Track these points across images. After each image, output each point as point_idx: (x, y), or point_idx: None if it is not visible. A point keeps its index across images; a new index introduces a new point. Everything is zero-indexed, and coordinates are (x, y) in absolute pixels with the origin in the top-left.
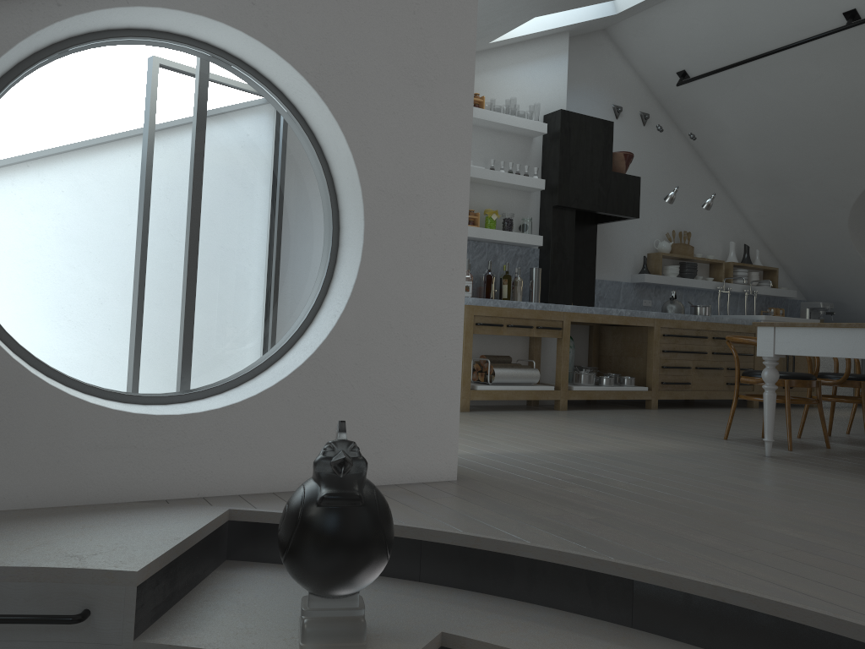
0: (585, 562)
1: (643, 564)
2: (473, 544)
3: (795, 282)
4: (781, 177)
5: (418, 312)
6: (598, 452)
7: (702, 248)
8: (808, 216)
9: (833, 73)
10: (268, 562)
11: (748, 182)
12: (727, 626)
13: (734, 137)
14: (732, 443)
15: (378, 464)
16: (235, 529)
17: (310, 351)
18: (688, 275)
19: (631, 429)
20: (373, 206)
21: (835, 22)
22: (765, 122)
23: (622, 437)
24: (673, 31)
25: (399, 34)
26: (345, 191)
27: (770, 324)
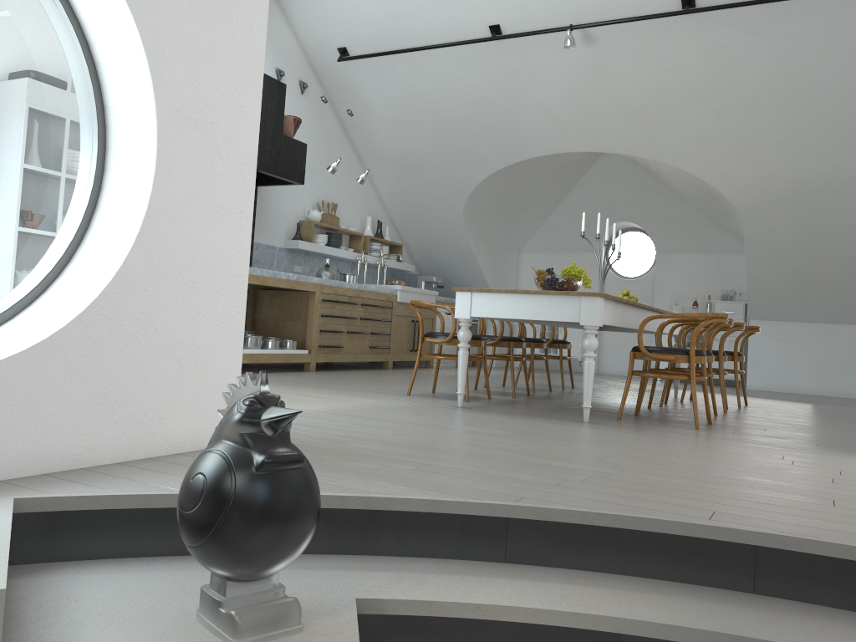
0: (460, 507)
1: (513, 502)
2: (338, 504)
3: (412, 258)
4: (416, 162)
5: (207, 256)
6: (325, 410)
7: (344, 220)
8: (433, 200)
9: (473, 76)
10: (71, 560)
11: (386, 164)
12: (595, 546)
13: (381, 119)
14: (418, 398)
15: (161, 431)
16: (22, 524)
17: (89, 296)
18: (334, 244)
19: (321, 389)
20: (167, 127)
21: (482, 32)
22: (410, 111)
23: (325, 396)
24: (341, 7)
25: None
26: (124, 103)
27: (469, 289)
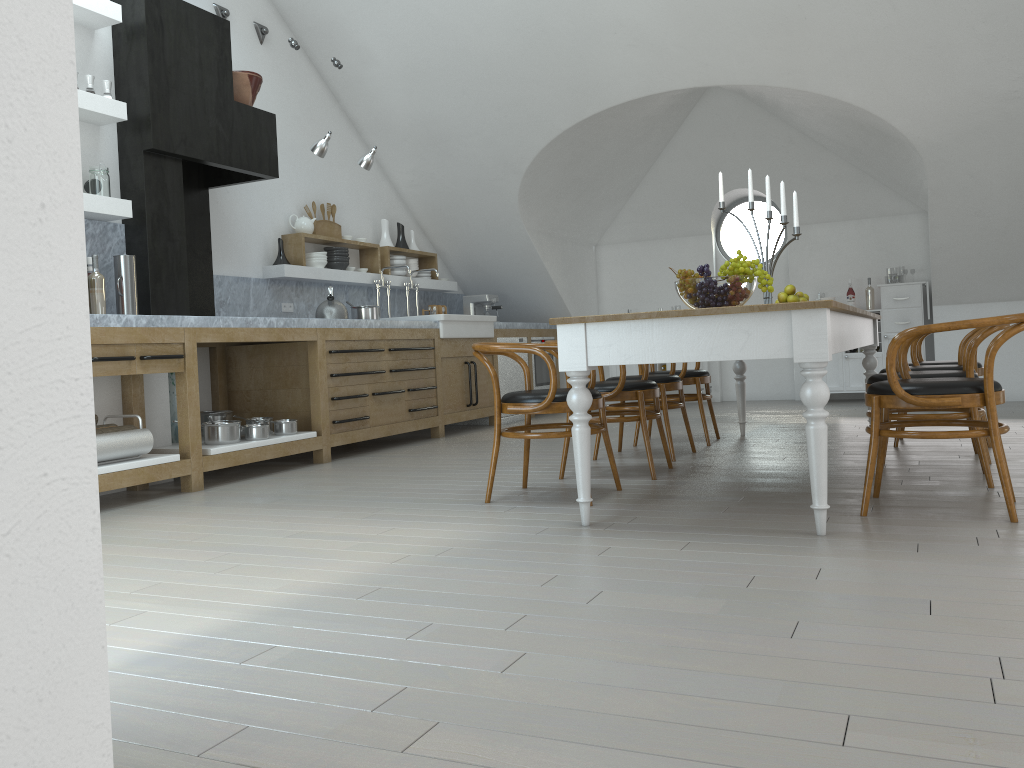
0: None
1: None
2: None
3: (452, 272)
4: (444, 132)
5: None
6: (350, 585)
7: (349, 227)
8: (473, 186)
9: None
10: None
11: (400, 139)
12: None
13: (385, 73)
14: (506, 507)
15: None
16: None
17: None
18: (338, 265)
19: (341, 511)
20: None
21: None
22: (427, 54)
23: (348, 532)
24: None
25: None
26: None
27: (581, 319)
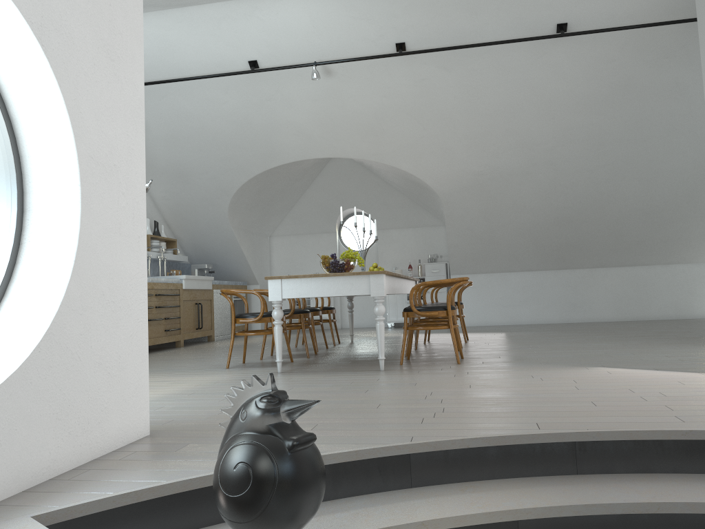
0: (376, 452)
1: (410, 441)
2: None
3: (184, 250)
4: (187, 170)
5: (120, 278)
6: (181, 392)
7: None
8: (202, 201)
9: (235, 101)
10: None
11: (160, 173)
12: (472, 462)
13: (155, 136)
14: (238, 369)
15: (101, 434)
16: None
17: (41, 326)
18: None
19: (151, 374)
20: (86, 172)
21: (243, 66)
22: (181, 128)
23: (163, 380)
24: None
25: (97, 5)
26: (43, 153)
27: (279, 277)
